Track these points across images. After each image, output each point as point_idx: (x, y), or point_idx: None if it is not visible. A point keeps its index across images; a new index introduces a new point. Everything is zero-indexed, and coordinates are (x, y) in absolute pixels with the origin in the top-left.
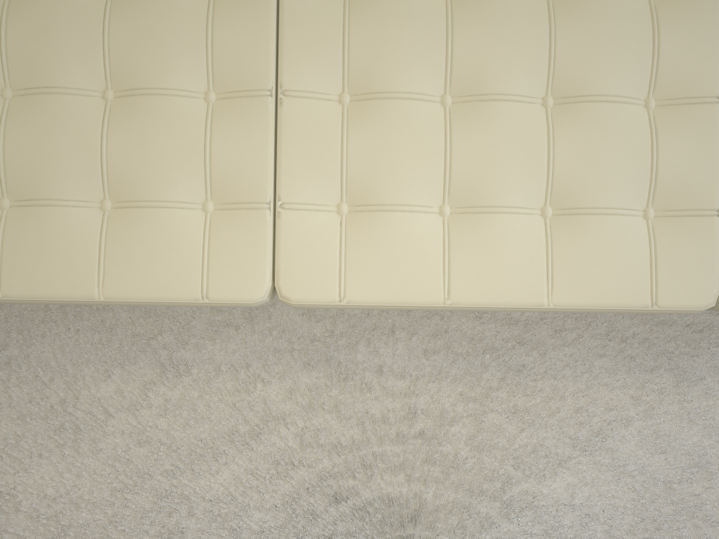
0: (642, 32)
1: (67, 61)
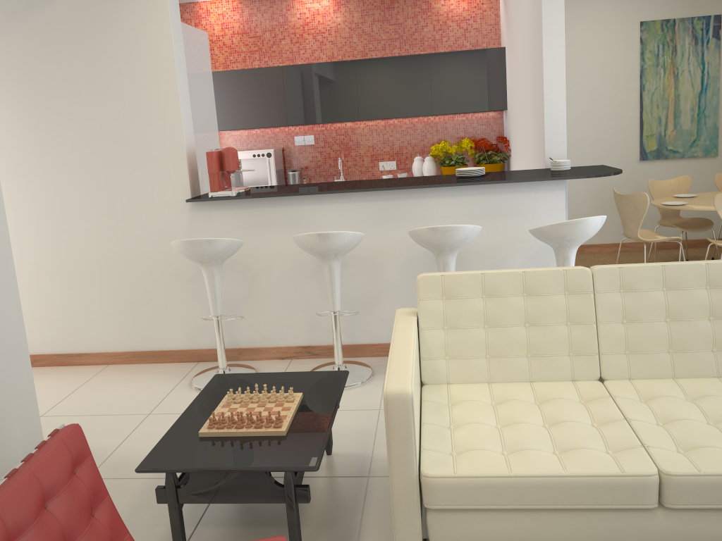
0: None
1: (525, 415)
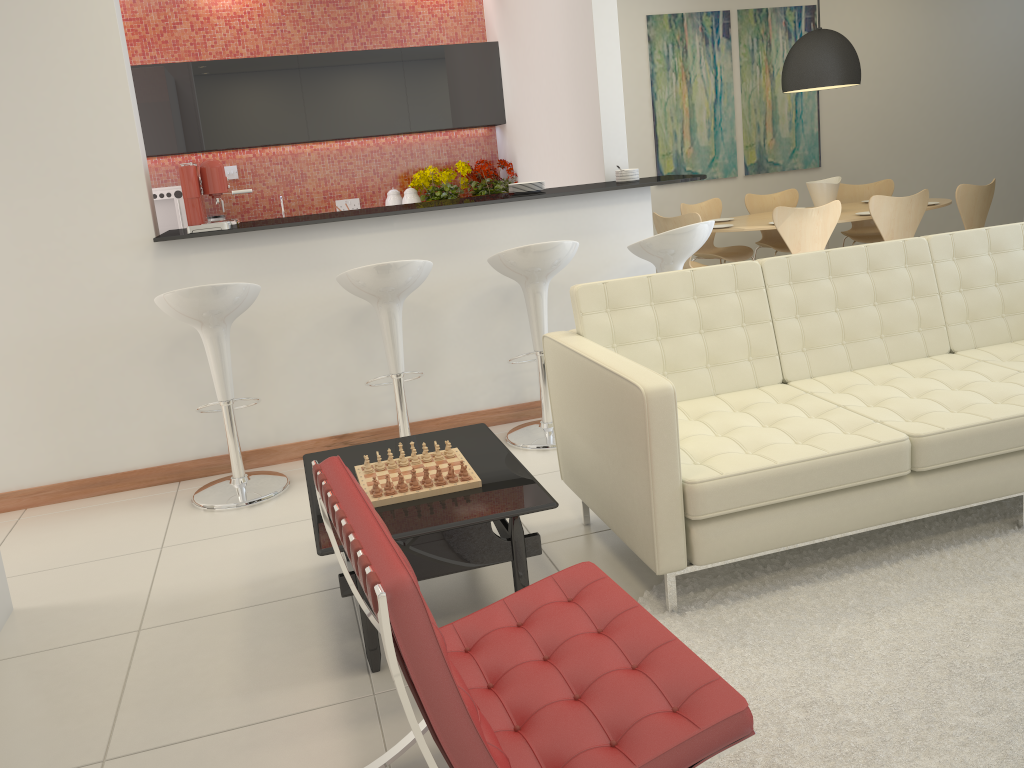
0: (965, 371)
1: (739, 420)
